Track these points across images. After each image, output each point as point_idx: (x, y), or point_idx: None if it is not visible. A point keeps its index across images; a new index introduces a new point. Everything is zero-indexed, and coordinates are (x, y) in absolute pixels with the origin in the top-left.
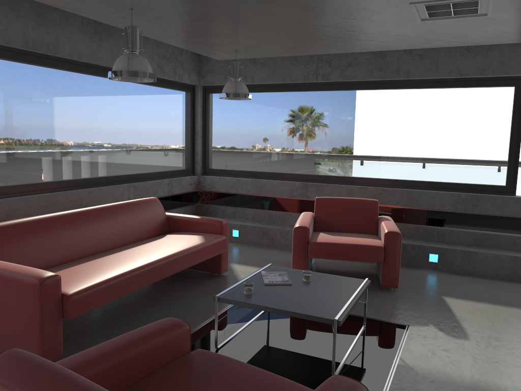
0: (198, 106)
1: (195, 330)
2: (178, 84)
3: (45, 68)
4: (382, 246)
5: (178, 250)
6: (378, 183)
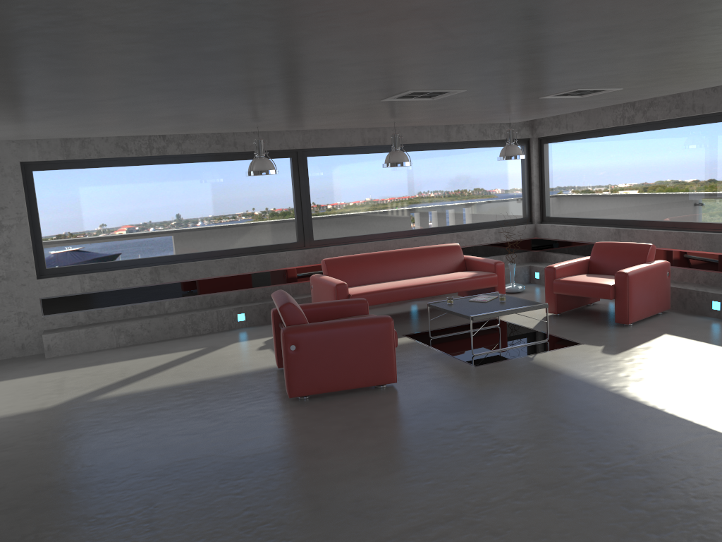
0: (532, 158)
1: (432, 329)
2: None
3: (380, 154)
4: (611, 284)
5: (442, 280)
6: (686, 226)
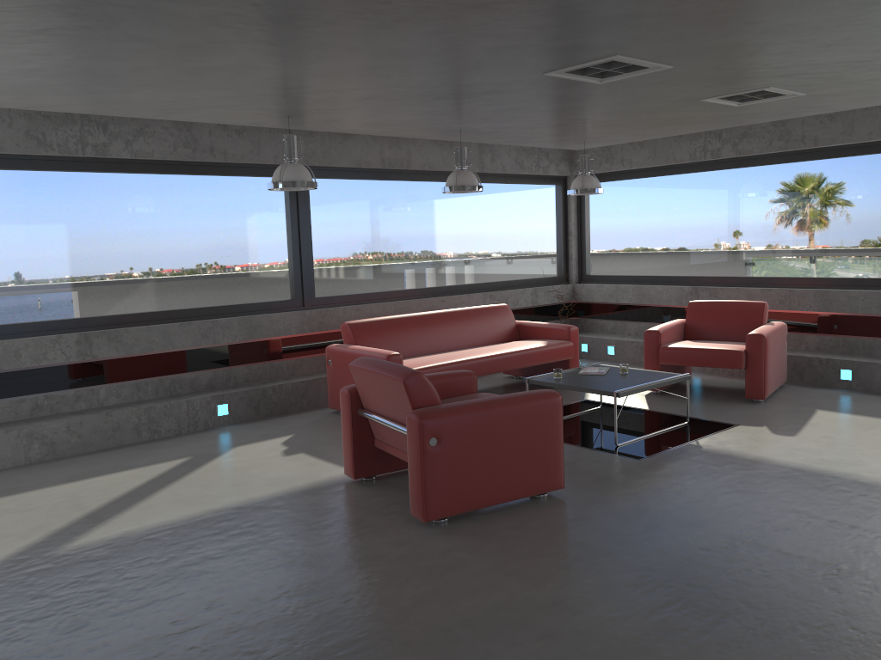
0: (571, 201)
1: None
2: (544, 177)
3: (400, 182)
4: (742, 350)
5: (513, 349)
6: (787, 283)
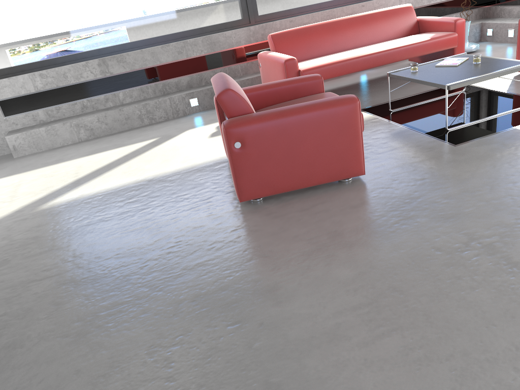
0: None
1: (390, 101)
2: None
3: None
4: None
5: (398, 45)
6: None
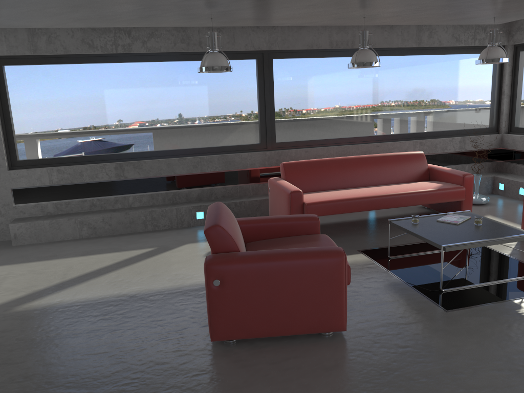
0: (506, 66)
1: (391, 246)
2: (481, 48)
3: (347, 58)
4: None
5: (404, 191)
6: None
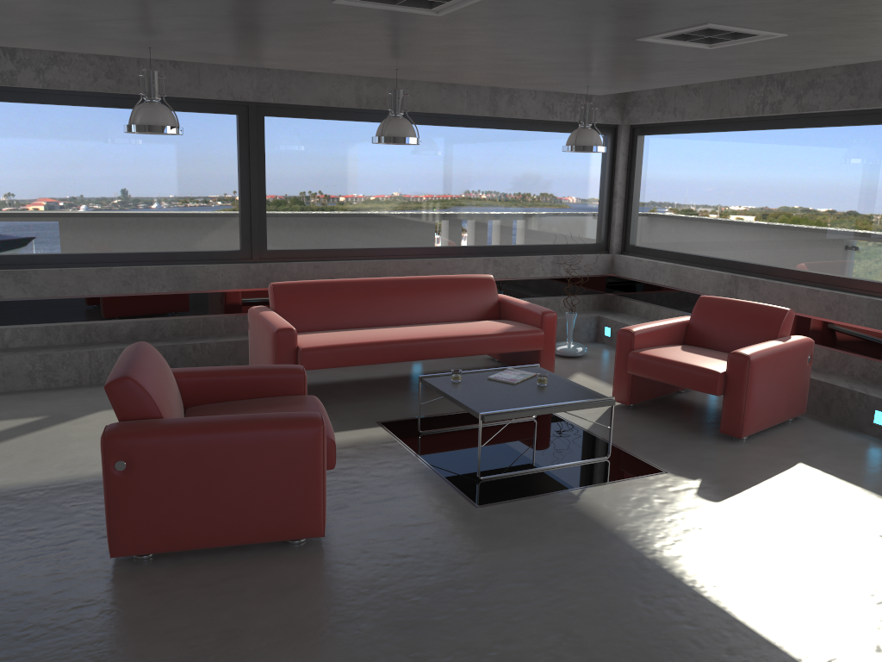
0: (619, 155)
1: (428, 416)
2: None
3: None
4: (720, 371)
5: (455, 333)
6: (843, 284)
